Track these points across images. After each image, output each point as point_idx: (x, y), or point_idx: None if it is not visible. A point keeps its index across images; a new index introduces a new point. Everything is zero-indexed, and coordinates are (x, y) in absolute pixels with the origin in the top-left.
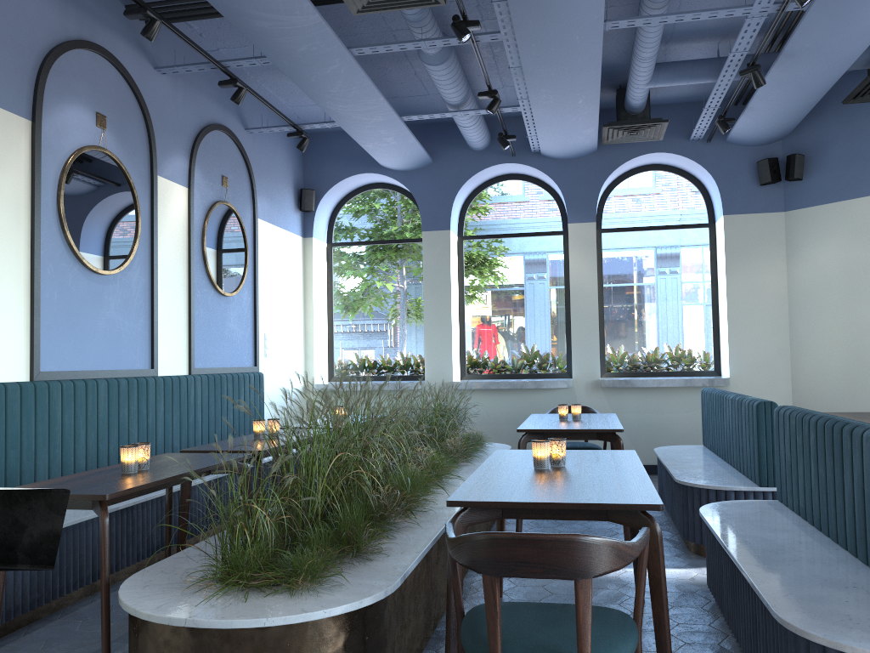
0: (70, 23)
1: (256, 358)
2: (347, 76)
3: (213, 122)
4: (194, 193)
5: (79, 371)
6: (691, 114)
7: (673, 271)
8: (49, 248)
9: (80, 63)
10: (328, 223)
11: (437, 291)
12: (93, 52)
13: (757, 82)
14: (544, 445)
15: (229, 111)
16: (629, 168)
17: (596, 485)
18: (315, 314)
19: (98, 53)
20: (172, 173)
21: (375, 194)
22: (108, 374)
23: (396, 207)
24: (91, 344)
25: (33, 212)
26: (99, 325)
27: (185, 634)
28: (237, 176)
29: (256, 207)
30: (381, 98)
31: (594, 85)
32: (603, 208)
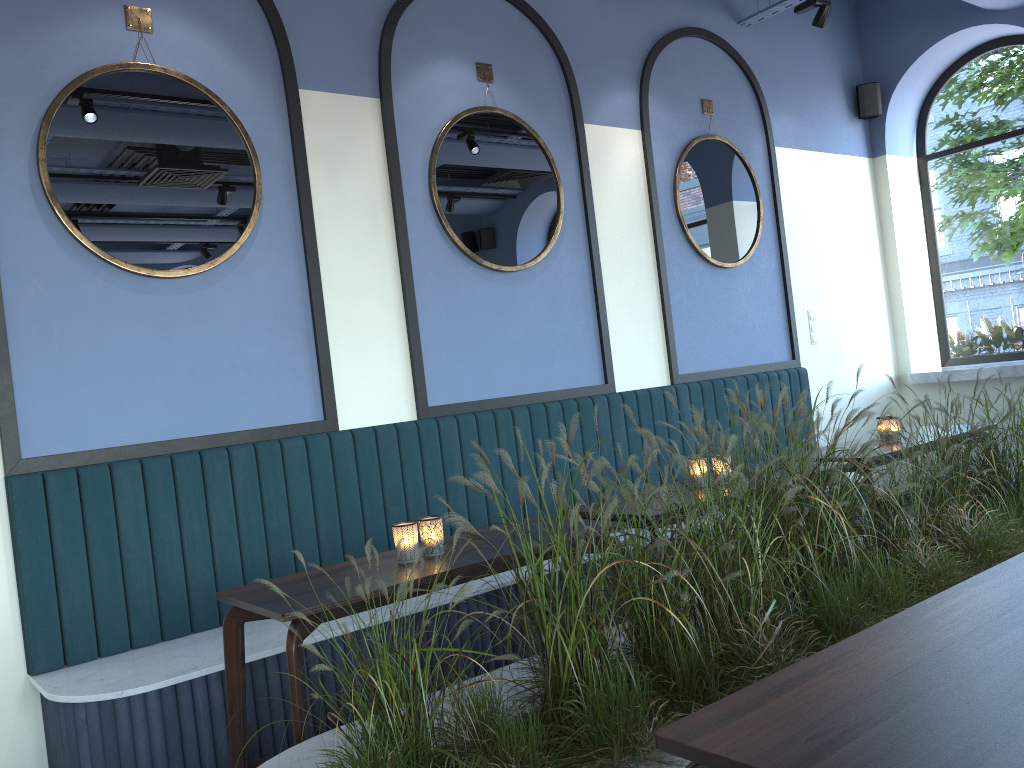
0: None
1: (792, 348)
2: None
3: (676, 27)
4: (652, 135)
5: (487, 399)
6: None
7: None
8: (425, 252)
9: (442, 5)
10: (915, 126)
11: None
12: None
13: None
14: None
15: (705, 5)
16: None
17: None
18: (903, 269)
19: None
20: (610, 116)
21: (988, 60)
22: (533, 399)
23: None
24: (503, 364)
25: (394, 211)
26: (514, 337)
27: None
28: (729, 94)
29: (769, 132)
30: None
31: None
32: None
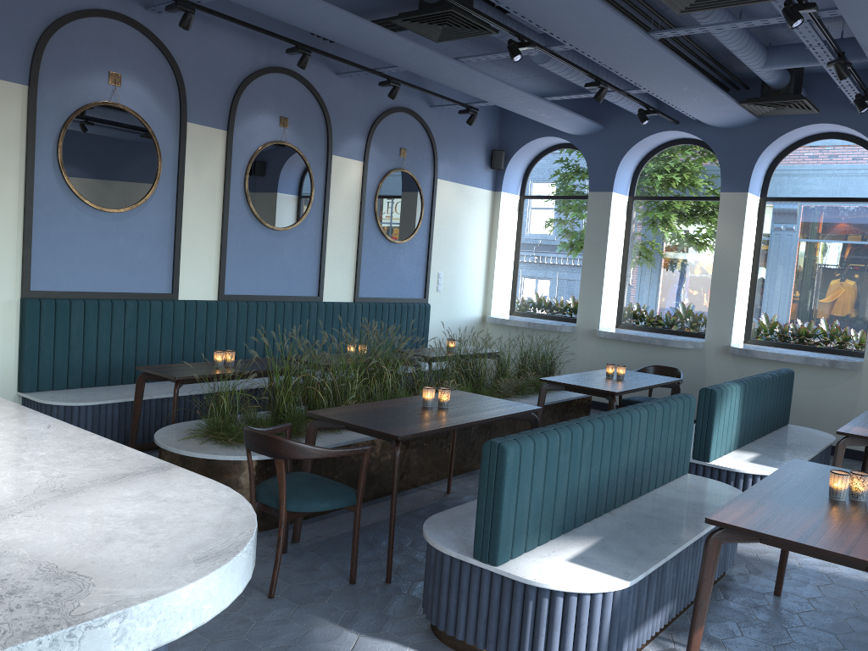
0: (261, 57)
1: (425, 292)
2: (465, 77)
3: (394, 106)
4: (369, 165)
5: (254, 295)
6: (865, 82)
7: (835, 246)
8: (236, 214)
9: (268, 83)
10: (522, 178)
11: (595, 247)
12: (280, 73)
13: (839, 74)
14: (427, 390)
15: (413, 94)
16: (801, 137)
17: (413, 420)
18: (498, 257)
19: (283, 73)
20: (347, 152)
21: (563, 153)
22: (278, 298)
23: (579, 166)
24: (266, 278)
25: (224, 191)
26: (274, 265)
27: (167, 453)
28: (417, 146)
29: (436, 170)
30: (510, 88)
31: (688, 76)
32: (771, 176)
